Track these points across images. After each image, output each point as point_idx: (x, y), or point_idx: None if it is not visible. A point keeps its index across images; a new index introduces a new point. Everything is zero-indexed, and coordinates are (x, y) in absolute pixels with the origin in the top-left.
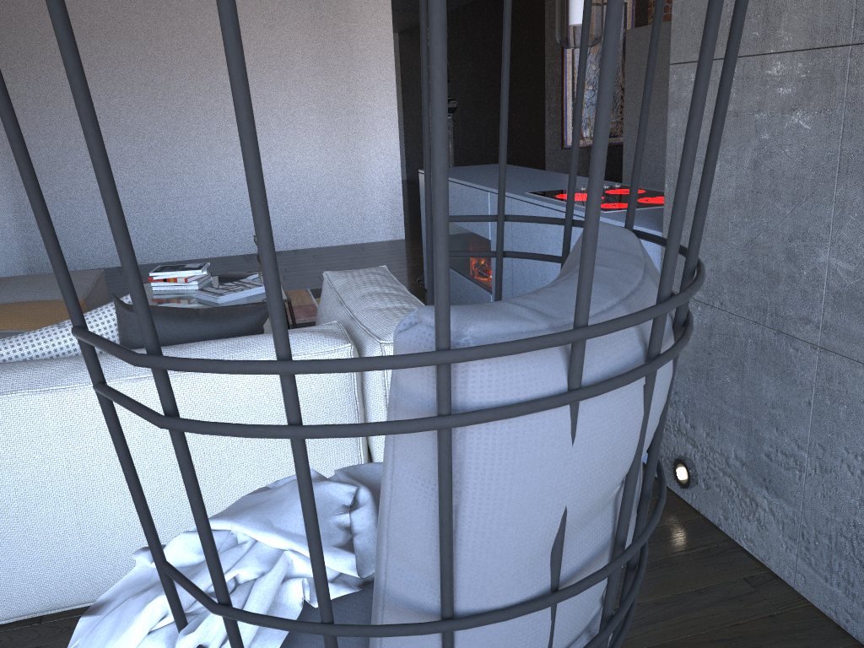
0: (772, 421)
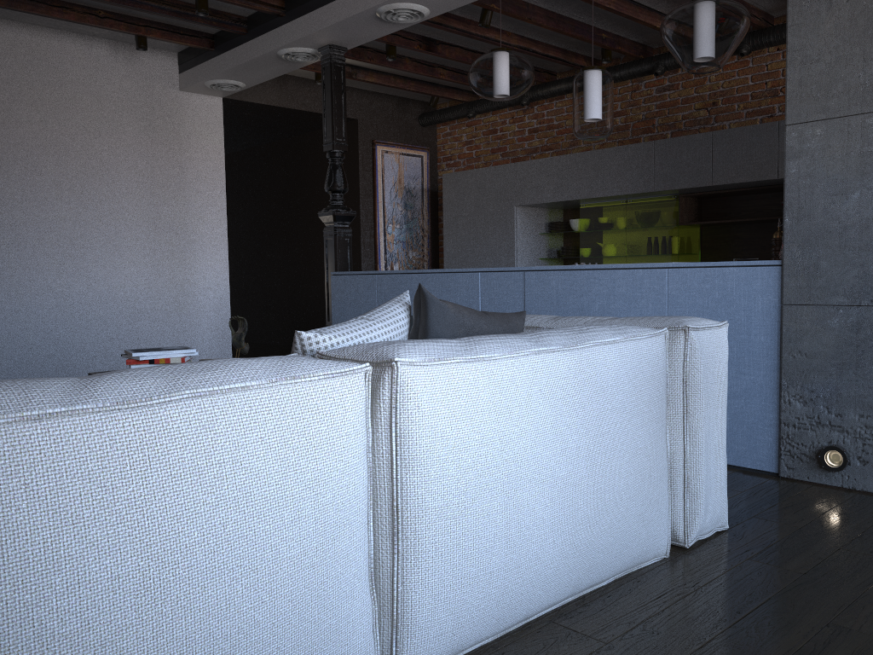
0: None
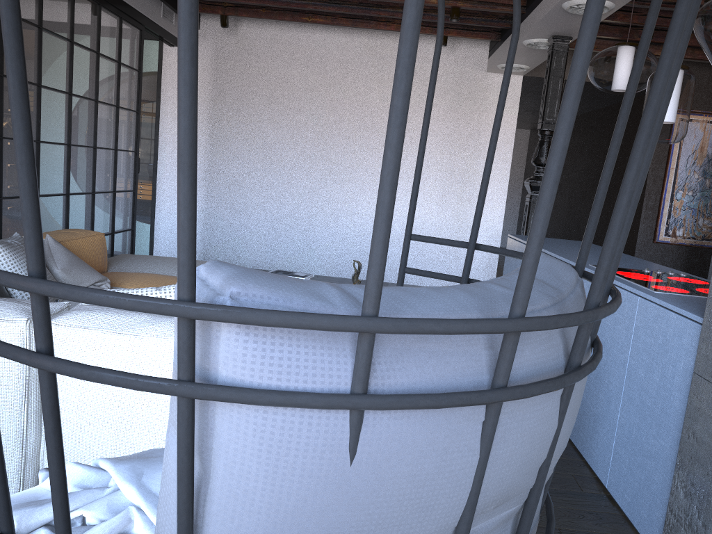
0: None
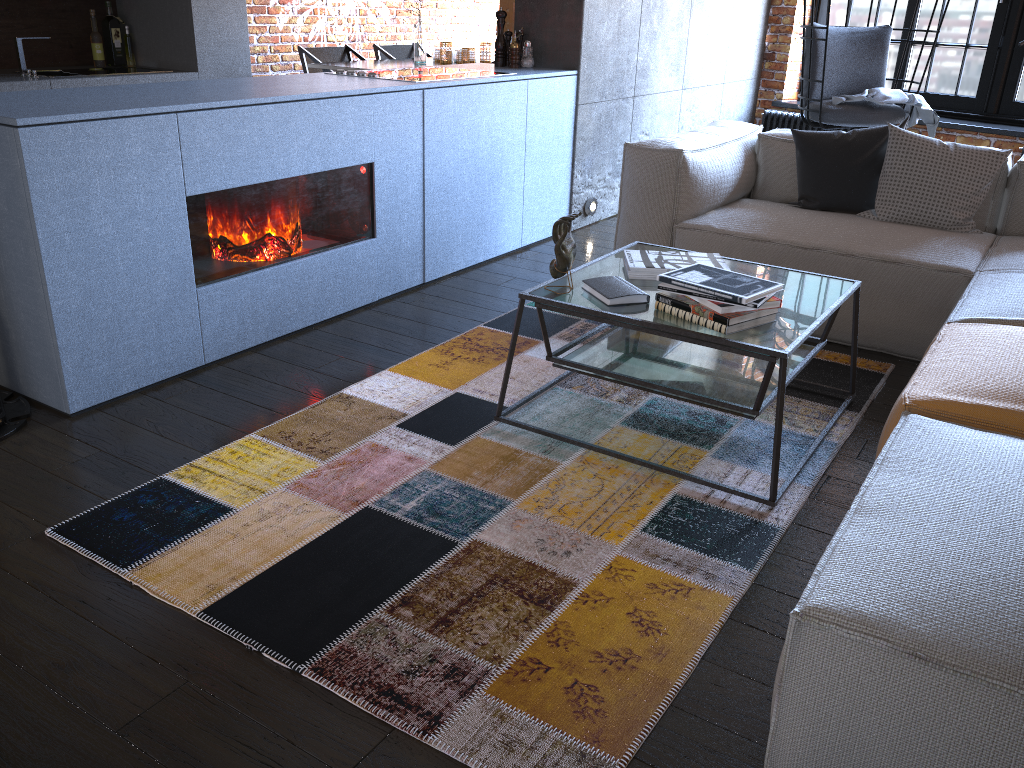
0: (620, 142)
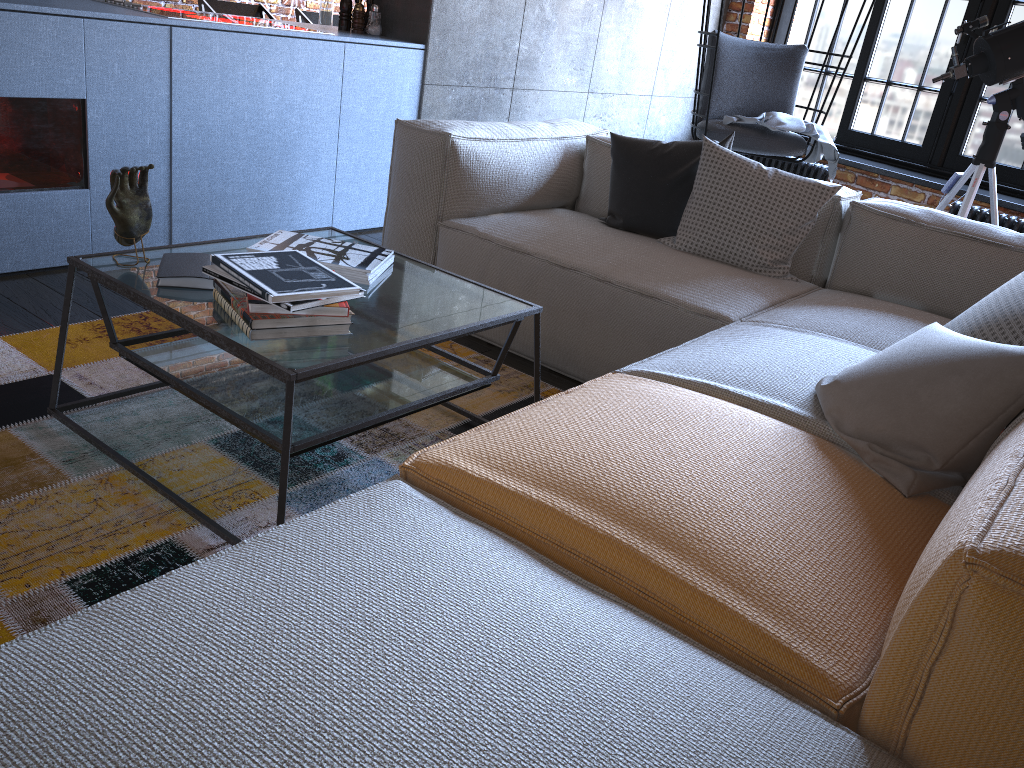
0: None
